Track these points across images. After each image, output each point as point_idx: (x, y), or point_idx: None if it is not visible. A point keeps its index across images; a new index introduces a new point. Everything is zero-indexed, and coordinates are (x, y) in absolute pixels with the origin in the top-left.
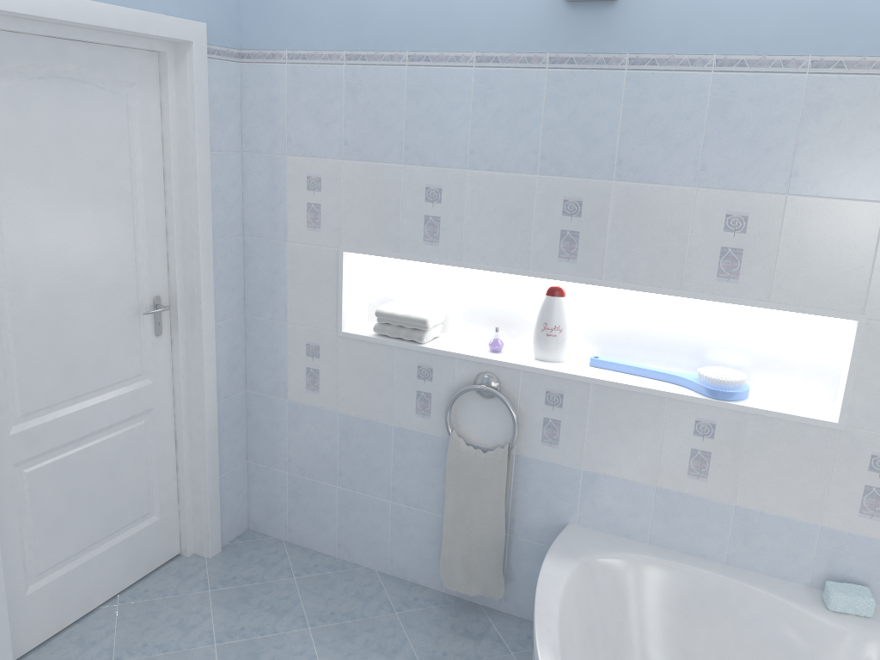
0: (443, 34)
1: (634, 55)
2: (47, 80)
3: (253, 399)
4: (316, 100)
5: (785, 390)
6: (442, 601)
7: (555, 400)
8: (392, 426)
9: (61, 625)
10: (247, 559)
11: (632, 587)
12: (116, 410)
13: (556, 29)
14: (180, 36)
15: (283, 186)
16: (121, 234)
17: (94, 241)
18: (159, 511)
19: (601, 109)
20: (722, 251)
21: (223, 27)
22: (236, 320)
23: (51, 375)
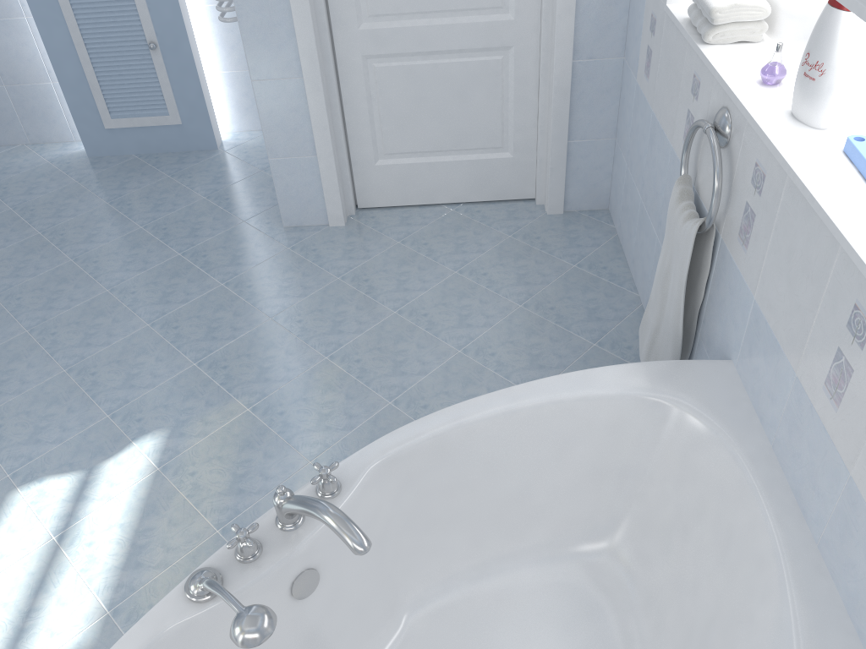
0: None
1: None
2: None
3: (625, 70)
4: None
5: None
6: None
7: (758, 181)
8: (670, 147)
9: (405, 202)
10: (568, 230)
11: (700, 471)
12: (467, 37)
13: None
14: None
15: None
16: None
17: None
18: (512, 151)
19: None
20: None
21: None
22: None
23: None
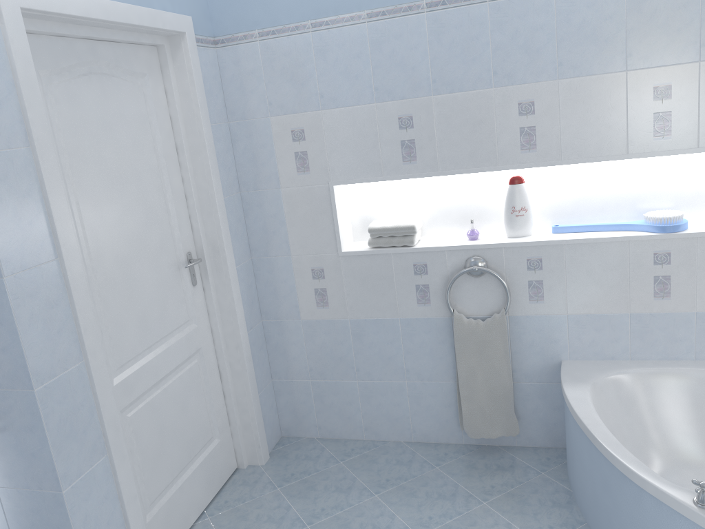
0: None
1: None
2: (89, 76)
3: (269, 326)
4: (290, 66)
5: None
6: (467, 451)
7: (535, 264)
8: (398, 319)
9: None
10: (294, 458)
11: (630, 395)
12: (178, 353)
13: None
14: (177, 28)
15: (270, 143)
16: (157, 202)
17: (141, 211)
18: (219, 434)
19: (539, 25)
20: (654, 116)
21: (200, 19)
22: (247, 263)
23: (132, 329)
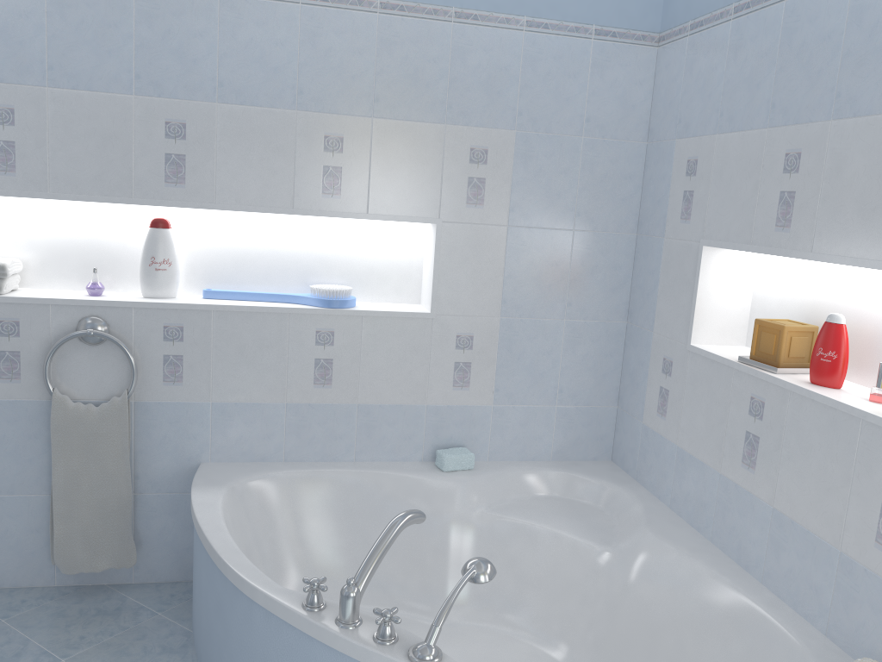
0: None
1: None
2: None
3: None
4: None
5: (381, 299)
6: (58, 594)
7: (175, 334)
8: None
9: None
10: None
11: (278, 503)
12: None
13: None
14: None
15: None
16: None
17: None
18: None
19: (198, 30)
20: (324, 169)
21: None
22: None
23: None
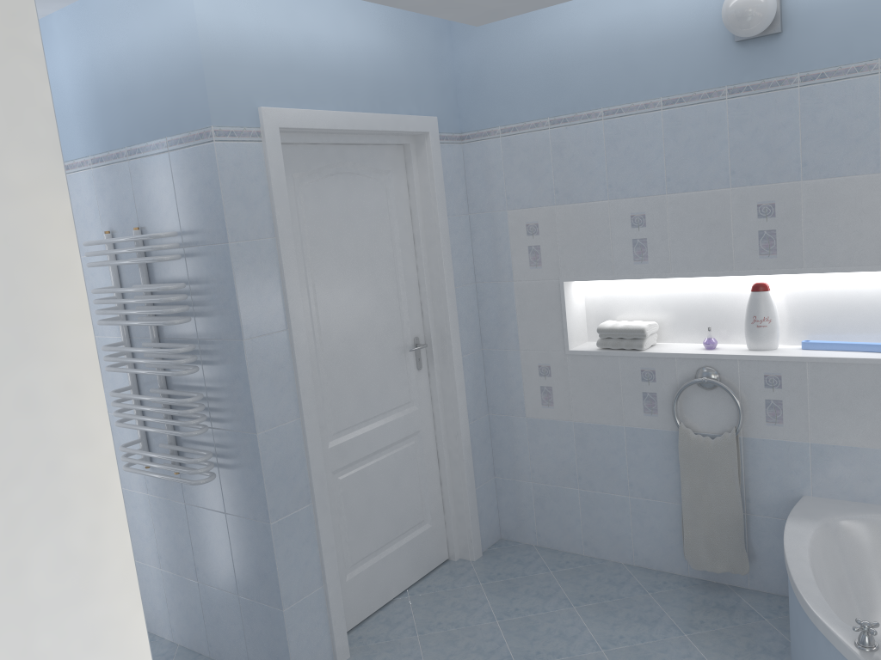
0: (632, 89)
1: (804, 73)
2: (335, 176)
3: (495, 421)
4: (528, 162)
5: None
6: (689, 583)
7: (774, 382)
8: (623, 427)
9: (370, 610)
10: (505, 560)
11: (876, 544)
12: (395, 431)
13: (730, 66)
14: (421, 129)
15: (506, 236)
16: (388, 288)
17: (372, 295)
18: (430, 519)
19: (781, 123)
20: None
21: (447, 117)
22: (476, 353)
23: (351, 401)
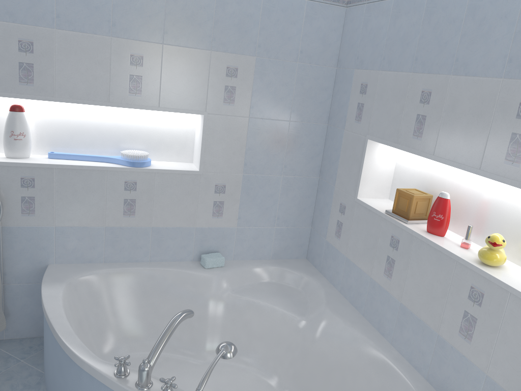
0: None
1: None
2: None
3: None
4: None
5: (168, 159)
6: None
7: (29, 183)
8: None
9: None
10: None
11: (100, 290)
12: None
13: None
14: None
15: None
16: None
17: None
18: None
19: None
20: (130, 77)
21: None
22: None
23: None
